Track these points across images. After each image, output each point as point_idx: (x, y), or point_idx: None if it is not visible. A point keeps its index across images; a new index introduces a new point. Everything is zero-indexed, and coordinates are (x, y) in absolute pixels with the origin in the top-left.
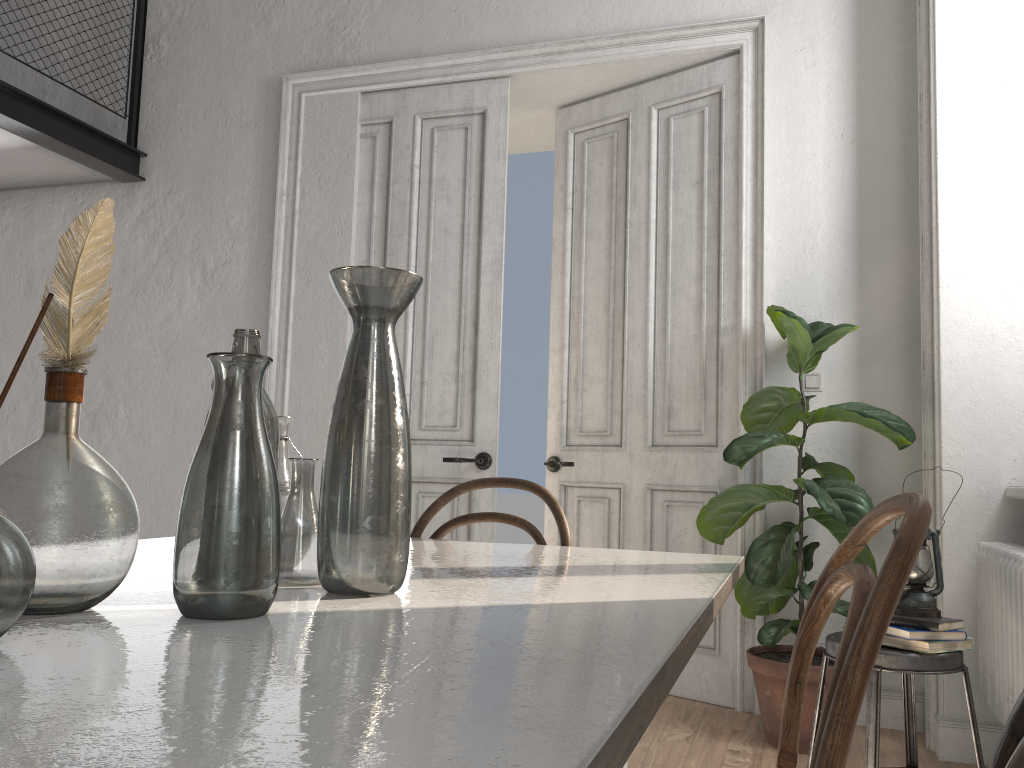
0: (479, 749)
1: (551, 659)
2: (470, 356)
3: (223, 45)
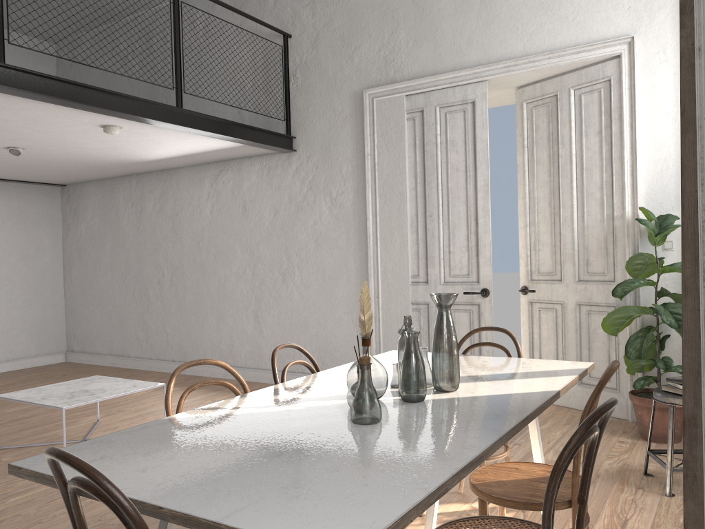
0: (481, 434)
1: (499, 414)
2: (474, 237)
3: (329, 74)
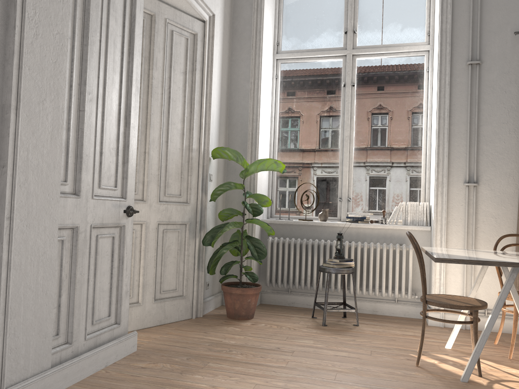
0: None
1: None
2: (122, 139)
3: None
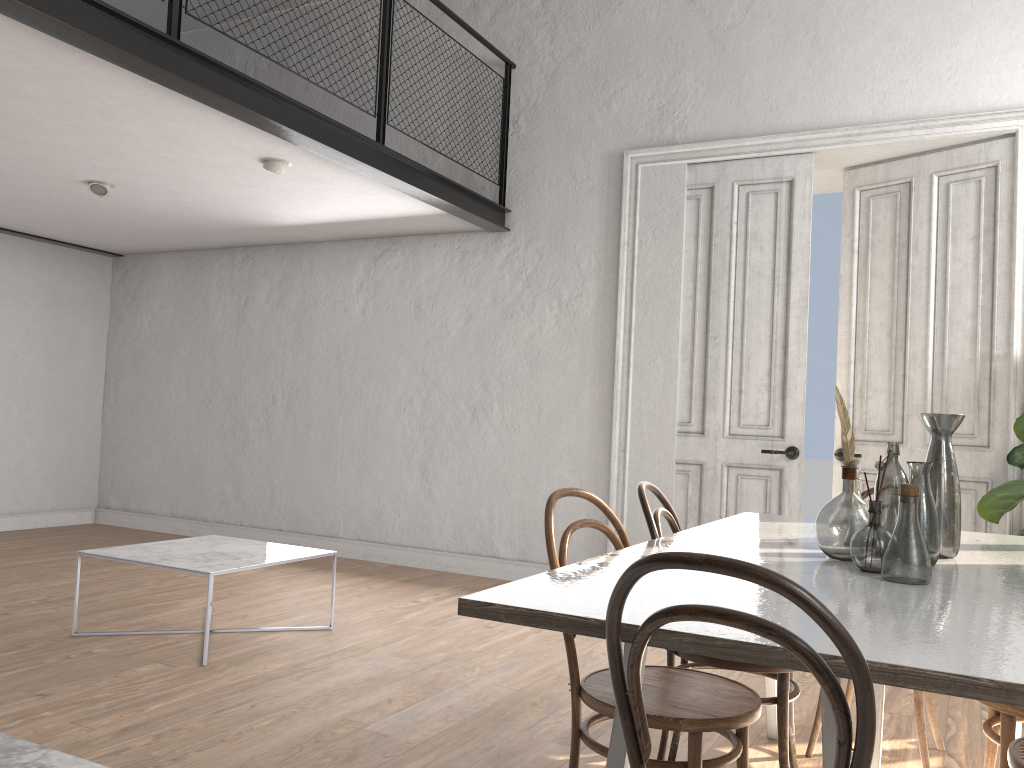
0: None
1: None
2: (780, 372)
3: (571, 125)
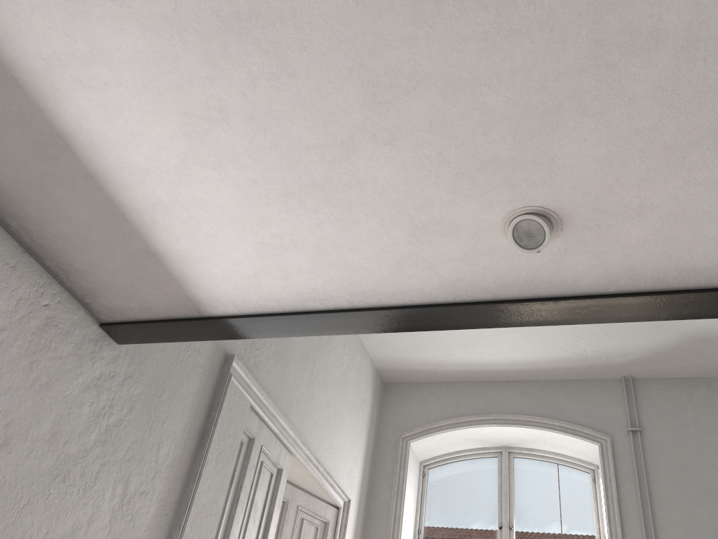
0: None
1: None
2: None
3: None
